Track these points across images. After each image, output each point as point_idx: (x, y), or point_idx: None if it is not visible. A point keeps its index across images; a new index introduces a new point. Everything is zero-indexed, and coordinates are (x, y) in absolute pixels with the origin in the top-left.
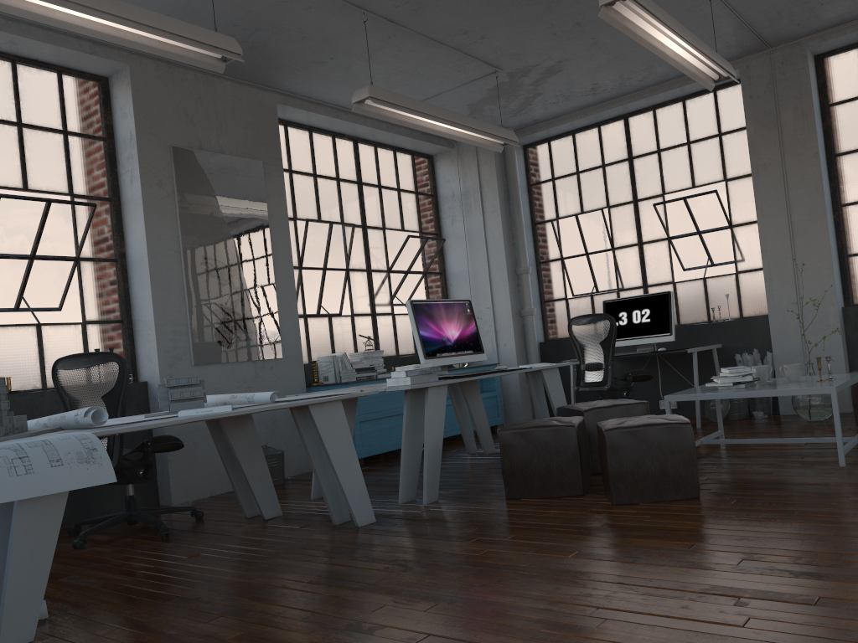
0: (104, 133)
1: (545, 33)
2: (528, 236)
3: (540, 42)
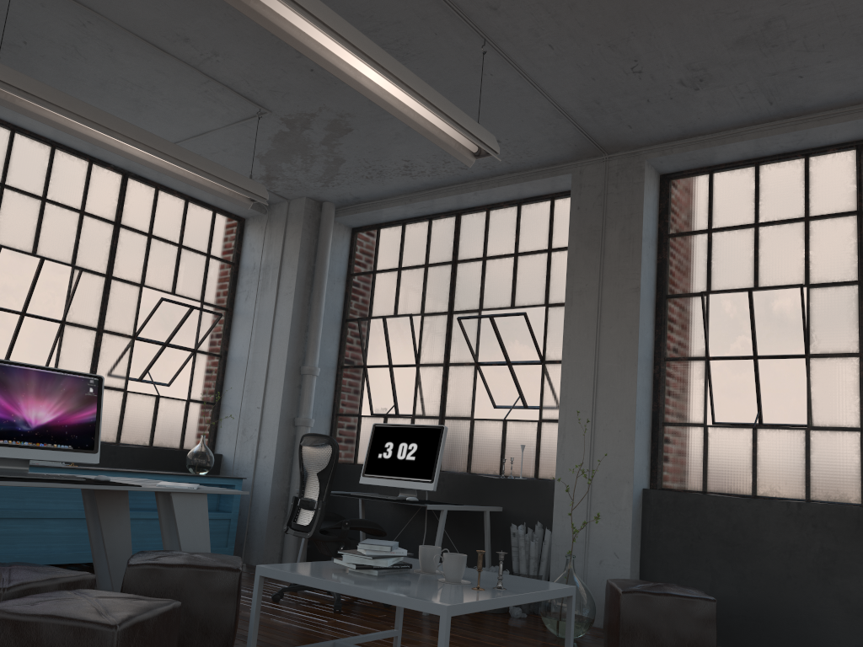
0: None
1: (299, 66)
2: (333, 332)
3: (298, 78)
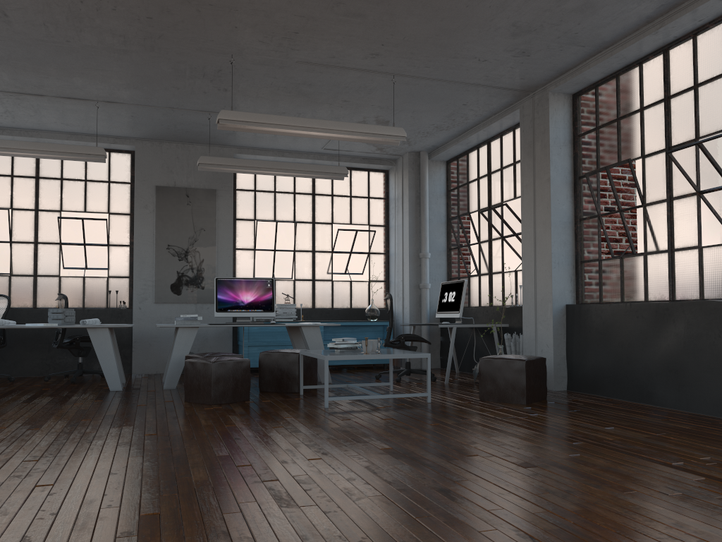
0: (130, 180)
1: (335, 107)
2: (440, 229)
3: (340, 111)
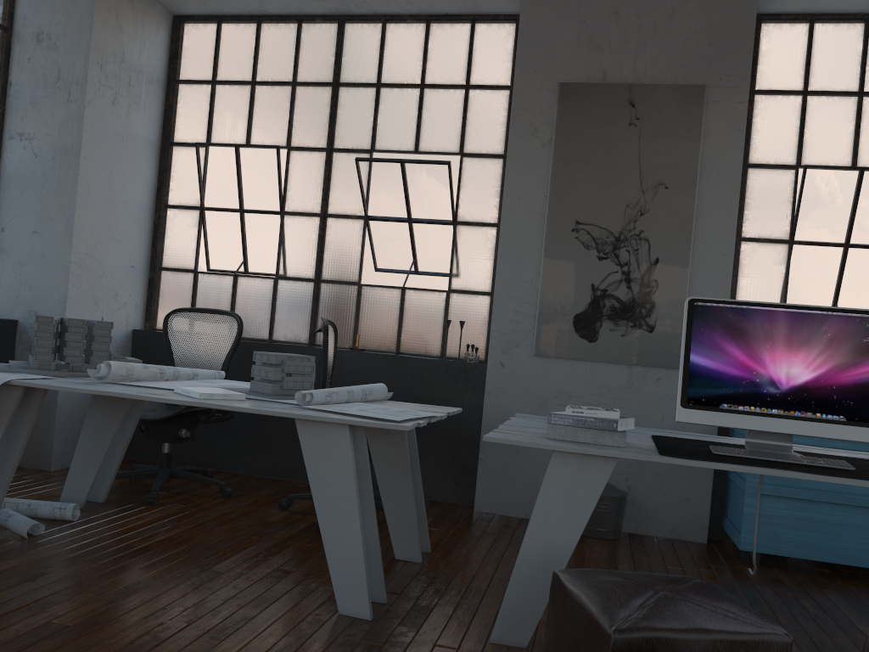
0: (510, 81)
1: None
2: None
3: None
